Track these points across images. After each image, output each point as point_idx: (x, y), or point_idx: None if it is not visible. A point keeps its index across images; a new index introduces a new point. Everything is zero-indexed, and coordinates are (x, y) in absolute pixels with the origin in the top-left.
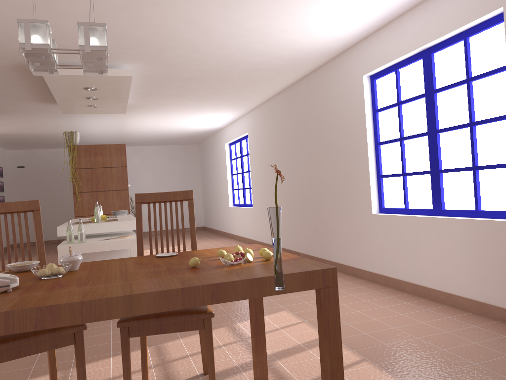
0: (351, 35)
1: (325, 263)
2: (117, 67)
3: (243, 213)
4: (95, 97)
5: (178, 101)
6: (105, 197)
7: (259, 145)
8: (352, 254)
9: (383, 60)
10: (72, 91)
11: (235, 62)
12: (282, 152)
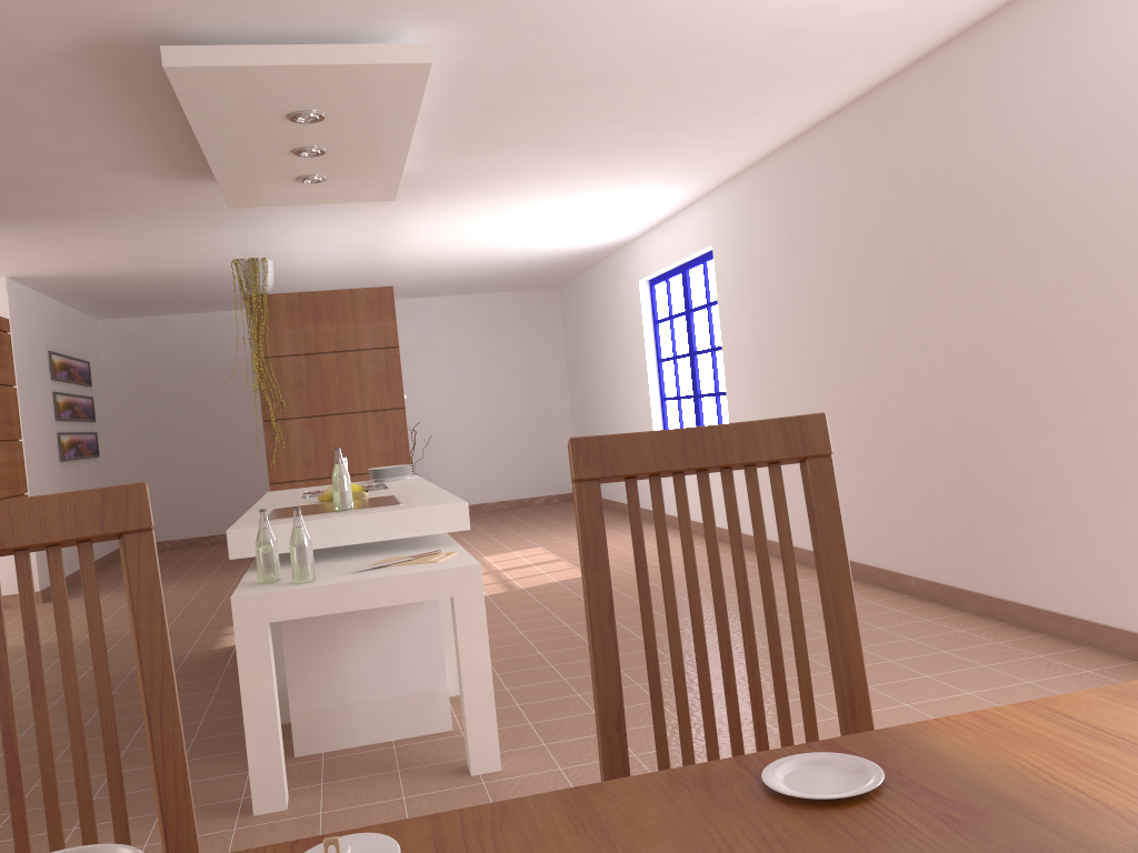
0: None
1: (1009, 613)
2: (385, 40)
3: None
4: (317, 147)
5: (537, 161)
6: (347, 430)
7: (751, 276)
8: (1127, 592)
9: None
10: (254, 130)
11: (740, 6)
12: (835, 290)
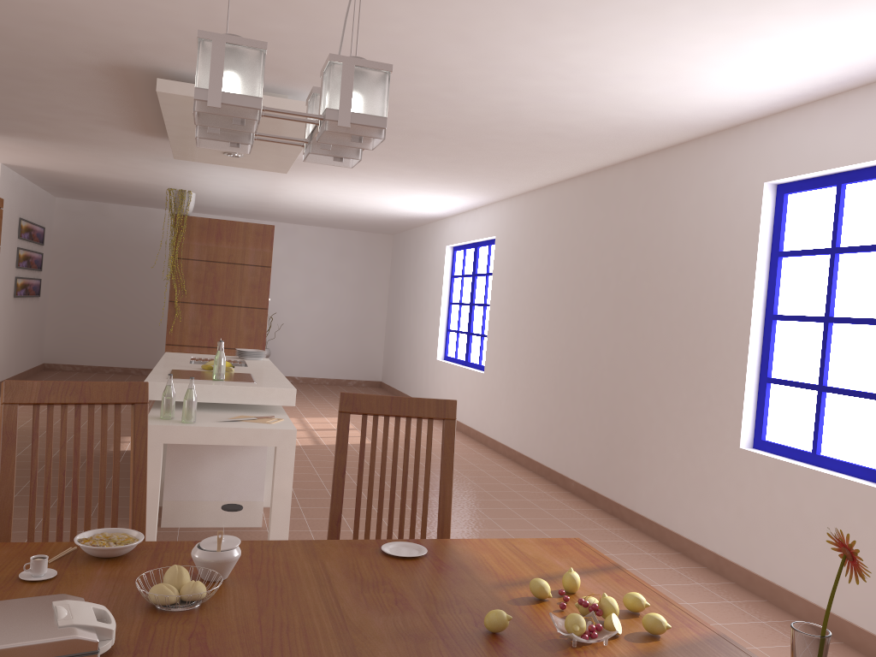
0: (759, 103)
1: (620, 513)
2: (297, 95)
3: (463, 379)
4: None
5: (385, 165)
6: (225, 317)
7: (515, 263)
8: (681, 511)
9: (816, 161)
10: None
11: (517, 117)
12: (561, 288)
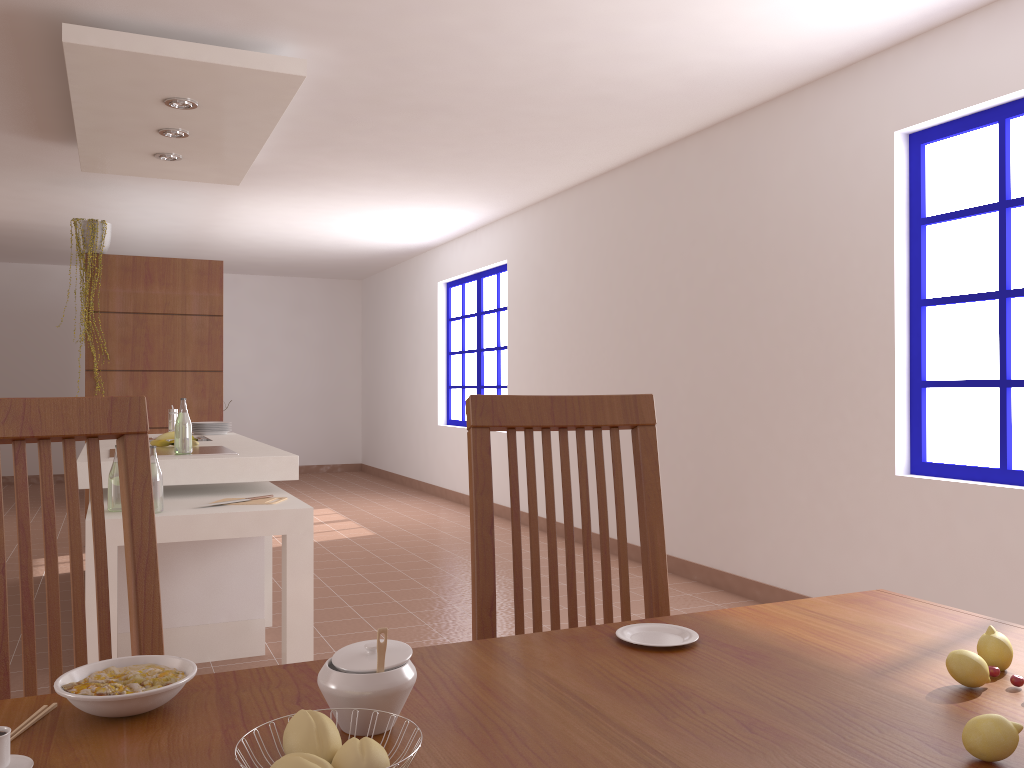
0: (887, 25)
1: (726, 582)
2: (264, 50)
3: None
4: (182, 130)
5: (370, 168)
6: (166, 386)
7: (538, 289)
8: (817, 568)
9: (969, 92)
10: (129, 107)
11: (565, 71)
12: (609, 309)
